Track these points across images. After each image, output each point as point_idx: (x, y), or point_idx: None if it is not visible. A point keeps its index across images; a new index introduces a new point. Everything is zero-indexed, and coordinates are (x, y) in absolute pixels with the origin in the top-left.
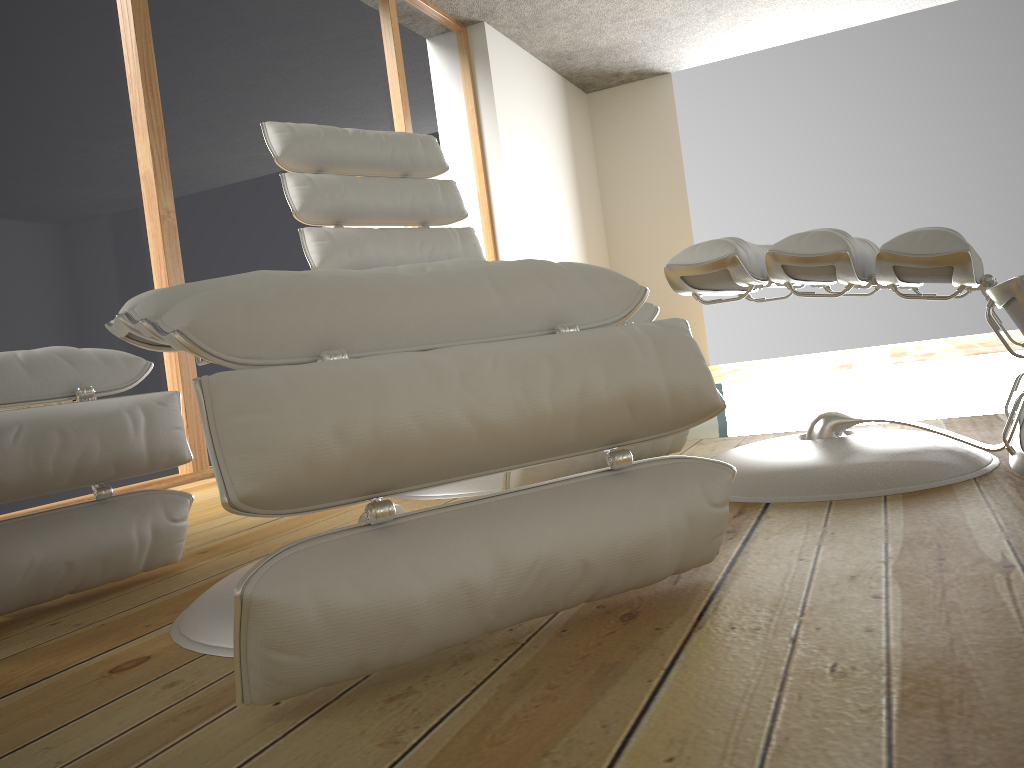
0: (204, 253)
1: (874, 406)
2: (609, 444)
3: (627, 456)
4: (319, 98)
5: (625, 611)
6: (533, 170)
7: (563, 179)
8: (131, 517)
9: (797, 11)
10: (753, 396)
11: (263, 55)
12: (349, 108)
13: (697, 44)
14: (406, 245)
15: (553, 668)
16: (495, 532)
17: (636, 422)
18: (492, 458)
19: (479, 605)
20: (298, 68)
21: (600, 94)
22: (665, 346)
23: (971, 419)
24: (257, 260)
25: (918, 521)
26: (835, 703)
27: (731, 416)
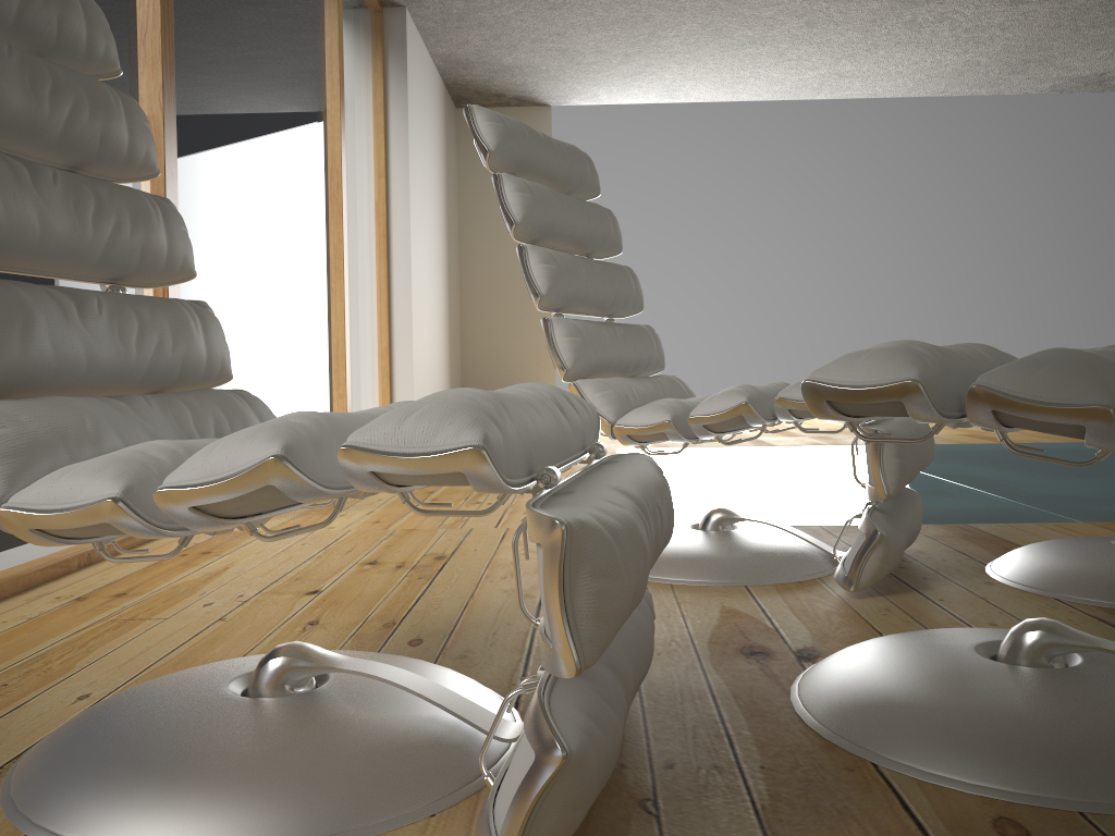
0: (192, 233)
1: (956, 499)
2: None
3: None
4: (284, 59)
5: None
6: (425, 184)
7: (440, 199)
8: (643, 617)
9: (701, 75)
10: (752, 471)
11: None
12: (303, 78)
13: (594, 84)
14: (603, 280)
15: None
16: None
17: None
18: None
19: None
20: (272, 18)
21: None
22: None
23: None
24: (231, 250)
25: None
26: None
27: (803, 496)
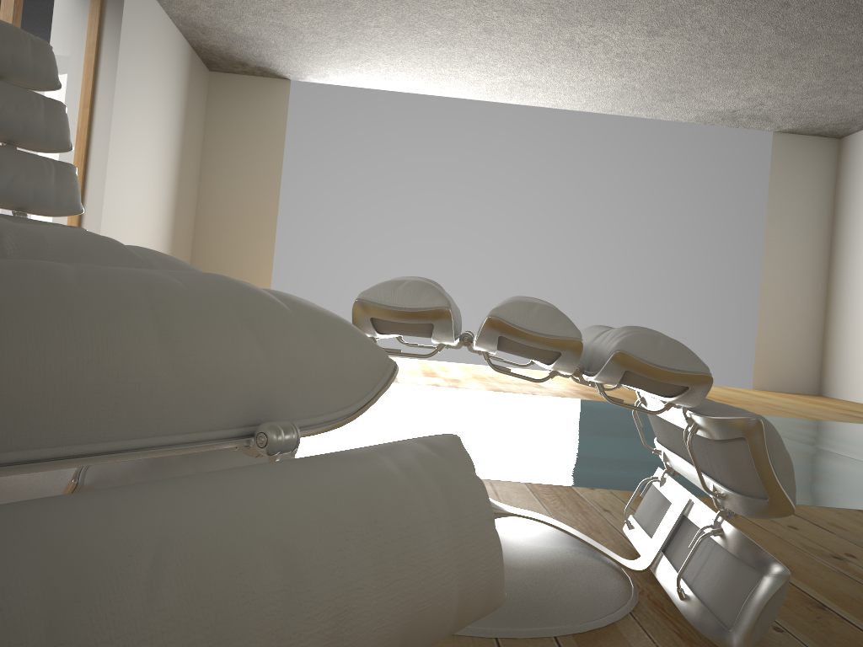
0: None
1: None
2: None
3: None
4: None
5: None
6: (142, 123)
7: (170, 141)
8: None
9: (409, 67)
10: None
11: None
12: None
13: (321, 64)
14: None
15: None
16: None
17: None
18: None
19: None
20: None
21: (222, 76)
22: (461, 507)
23: (553, 490)
24: None
25: None
26: None
27: None
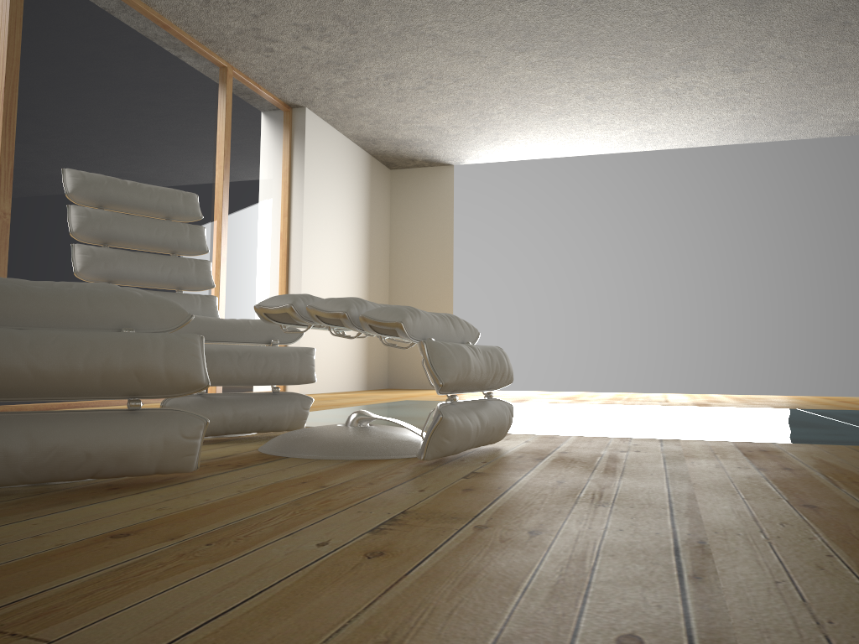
0: (29, 247)
1: None
2: (129, 395)
3: (138, 403)
4: (152, 146)
5: (117, 487)
6: (330, 221)
7: (357, 231)
8: None
9: (542, 138)
10: (424, 409)
11: (110, 110)
12: (177, 156)
13: (471, 148)
14: (151, 266)
15: (42, 500)
16: (34, 428)
17: (143, 385)
18: (44, 390)
19: (13, 464)
20: (138, 123)
21: (400, 171)
22: (172, 347)
23: None
24: None
25: (335, 470)
26: (137, 516)
27: None
